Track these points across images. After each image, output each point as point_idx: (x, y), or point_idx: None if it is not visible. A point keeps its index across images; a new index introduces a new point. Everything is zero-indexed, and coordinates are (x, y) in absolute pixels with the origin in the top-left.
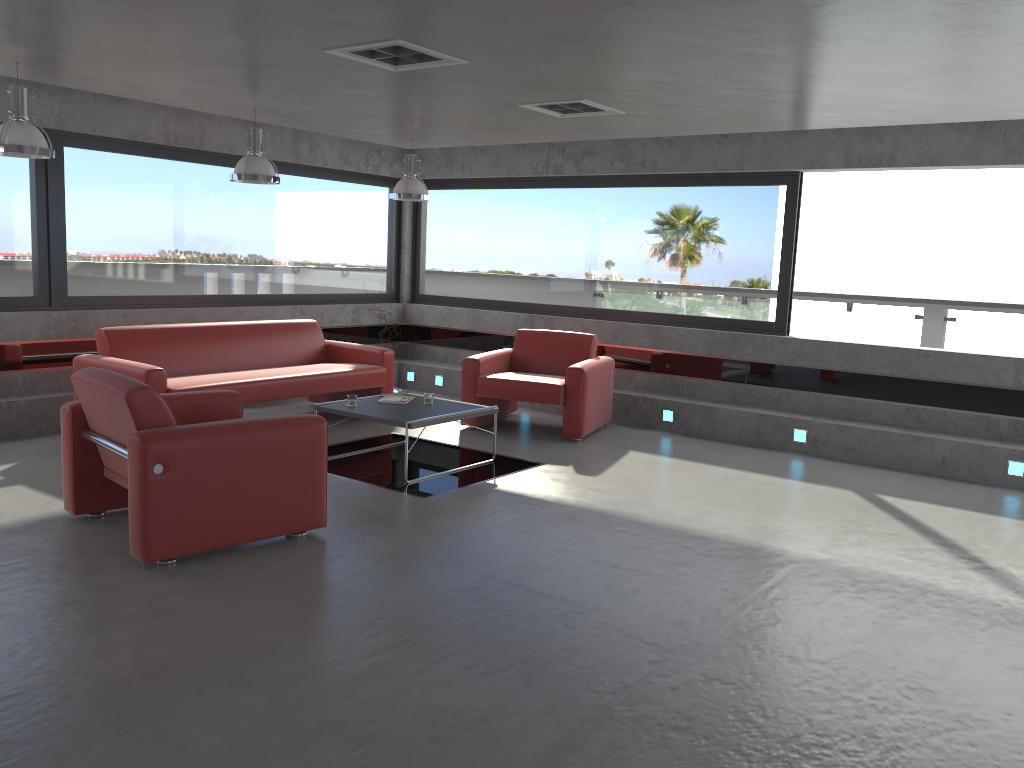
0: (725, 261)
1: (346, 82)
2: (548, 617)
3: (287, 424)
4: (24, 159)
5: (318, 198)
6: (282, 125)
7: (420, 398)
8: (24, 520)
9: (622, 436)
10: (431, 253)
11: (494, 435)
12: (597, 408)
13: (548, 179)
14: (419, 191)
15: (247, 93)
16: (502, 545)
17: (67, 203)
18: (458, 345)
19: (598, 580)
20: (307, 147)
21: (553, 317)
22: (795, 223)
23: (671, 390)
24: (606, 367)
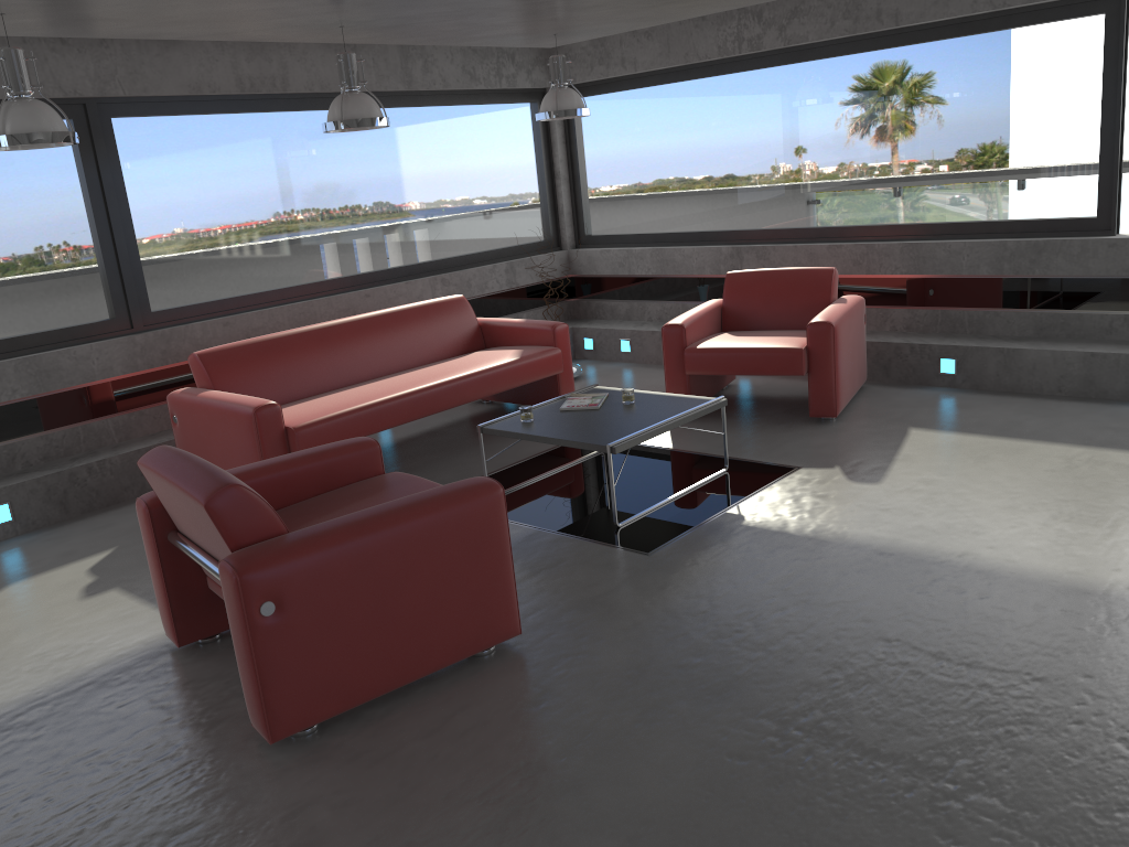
0: (1012, 139)
1: None
2: (907, 811)
3: (446, 504)
4: None
5: (443, 132)
6: (382, 43)
7: (615, 394)
8: (115, 658)
9: (889, 404)
10: (594, 181)
11: (724, 436)
12: (851, 370)
13: (741, 59)
14: (574, 105)
15: (325, 5)
16: (784, 642)
17: (129, 192)
18: (643, 296)
19: (959, 709)
20: (420, 67)
21: (767, 246)
22: (1122, 69)
23: (945, 328)
24: (857, 312)
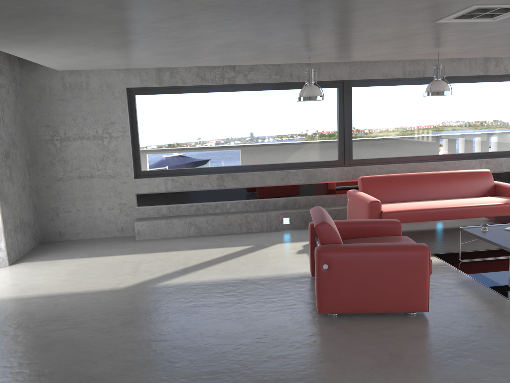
0: None
1: (472, 32)
2: None
3: (401, 249)
4: (334, 96)
5: (502, 93)
6: (464, 57)
7: None
8: (293, 274)
9: None
10: None
11: None
12: None
13: None
14: None
15: (423, 48)
16: None
17: (353, 114)
18: None
19: None
20: (493, 64)
21: None
22: None
23: None
24: None
